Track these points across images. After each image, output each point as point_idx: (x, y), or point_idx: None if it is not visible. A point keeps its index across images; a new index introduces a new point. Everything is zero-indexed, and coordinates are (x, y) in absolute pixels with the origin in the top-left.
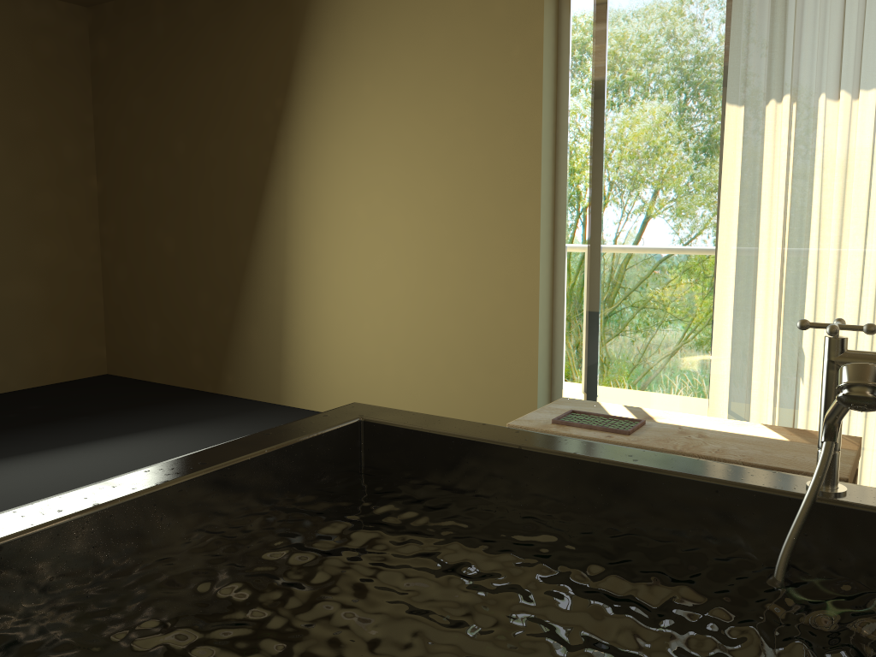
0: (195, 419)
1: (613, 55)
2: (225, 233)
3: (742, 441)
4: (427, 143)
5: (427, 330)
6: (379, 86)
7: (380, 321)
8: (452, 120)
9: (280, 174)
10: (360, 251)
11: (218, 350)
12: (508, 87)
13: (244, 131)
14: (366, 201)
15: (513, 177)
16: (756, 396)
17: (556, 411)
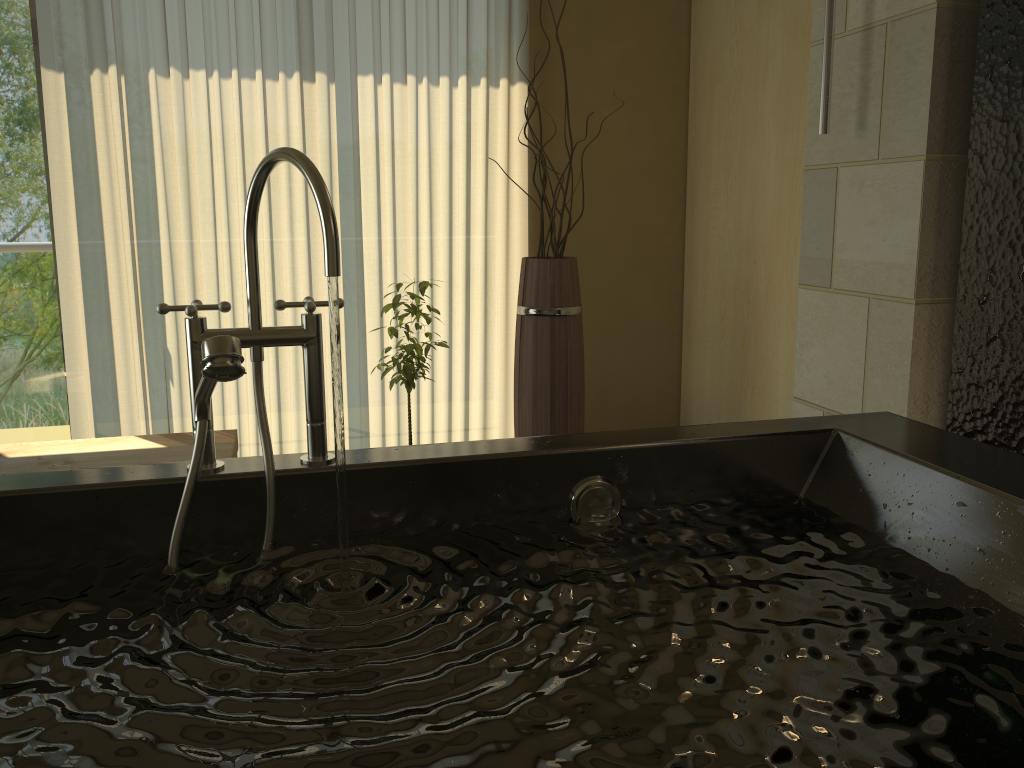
0: None
1: None
2: None
3: (116, 458)
4: None
5: None
6: None
7: None
8: None
9: None
10: None
11: None
12: None
13: None
14: None
15: None
16: (126, 408)
17: None
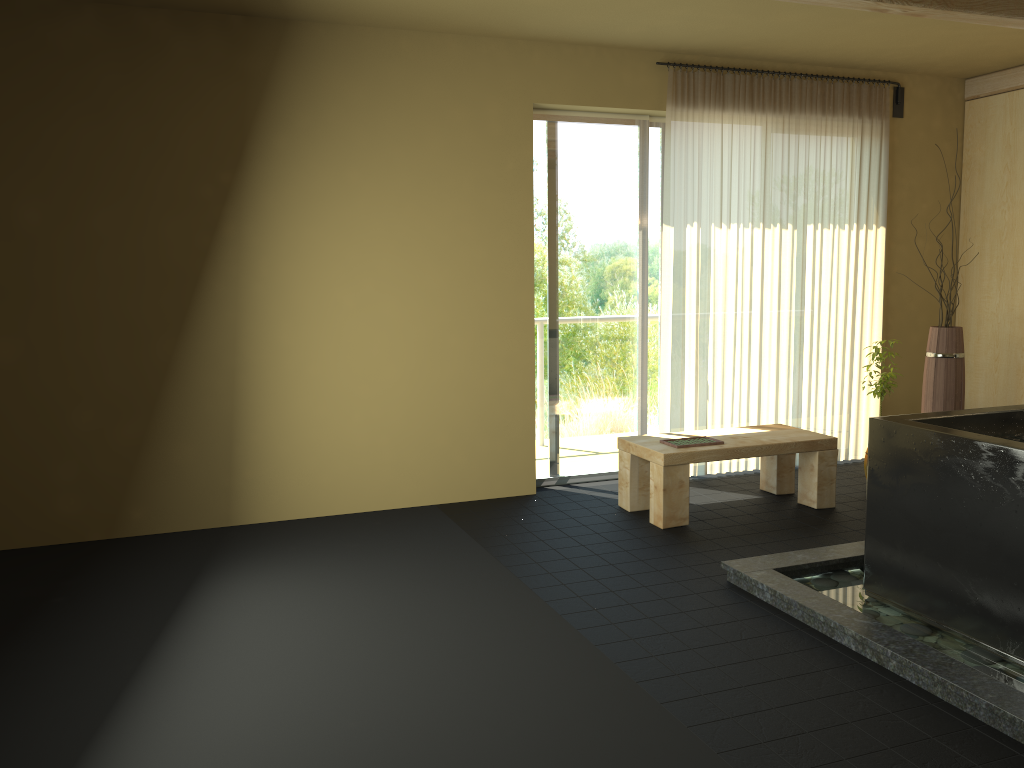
0: (202, 559)
1: (565, 176)
2: (128, 331)
3: (762, 435)
4: (425, 235)
5: (428, 410)
6: (369, 176)
7: (373, 408)
8: (452, 216)
9: (228, 258)
10: (347, 340)
11: (115, 481)
12: (504, 194)
13: (164, 205)
14: (354, 289)
15: (510, 269)
16: (686, 416)
17: (651, 443)
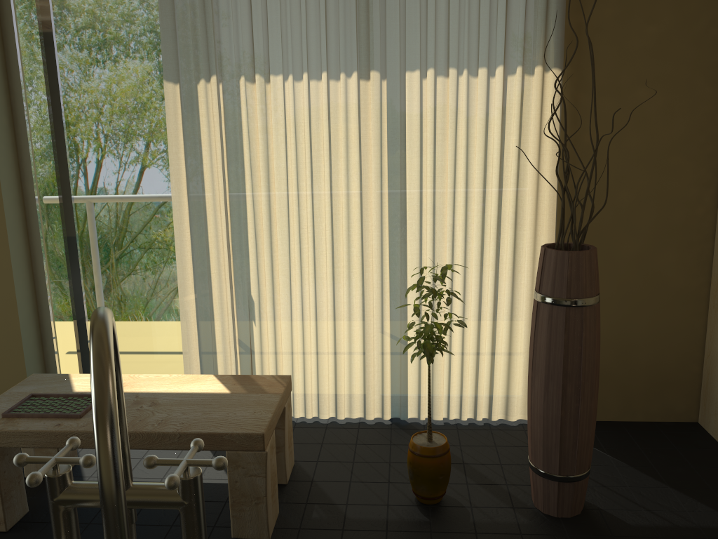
0: None
1: (59, 23)
2: None
3: (188, 403)
4: None
5: None
6: None
7: None
8: None
9: None
10: None
11: None
12: None
13: None
14: None
15: None
16: (220, 340)
17: (16, 398)
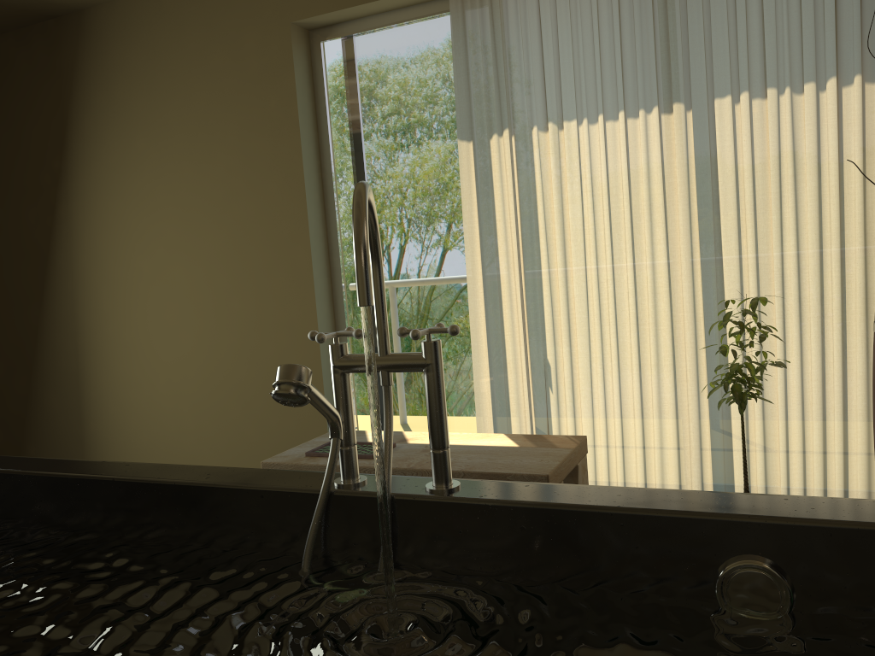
0: None
1: (364, 100)
2: (14, 300)
3: (475, 452)
4: (201, 194)
5: (220, 379)
6: (151, 142)
7: (174, 374)
8: (222, 170)
9: (63, 235)
10: (149, 306)
11: (18, 421)
12: (270, 136)
13: (24, 195)
14: (150, 256)
15: (283, 221)
16: (515, 409)
17: (317, 444)
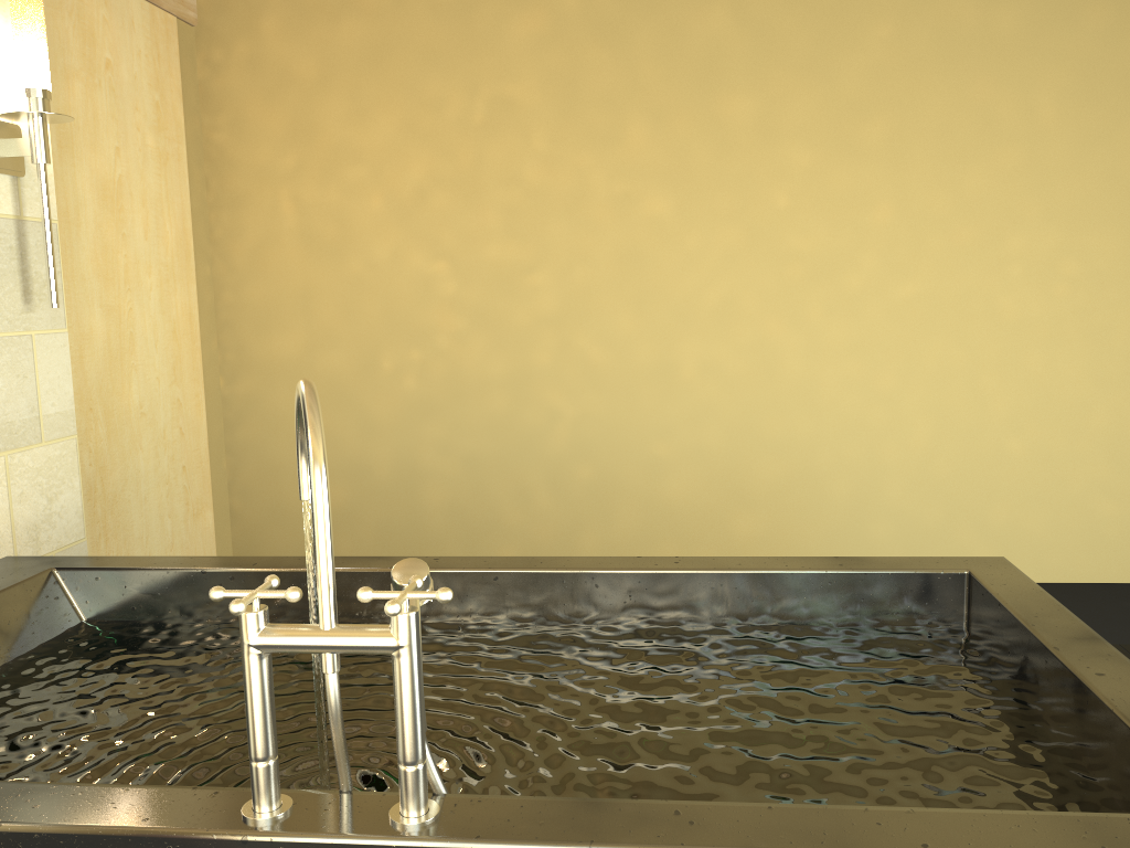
0: None
1: None
2: None
3: None
4: None
5: None
6: None
7: None
8: None
9: None
10: None
11: None
12: None
13: None
14: None
15: None
16: None
17: None
